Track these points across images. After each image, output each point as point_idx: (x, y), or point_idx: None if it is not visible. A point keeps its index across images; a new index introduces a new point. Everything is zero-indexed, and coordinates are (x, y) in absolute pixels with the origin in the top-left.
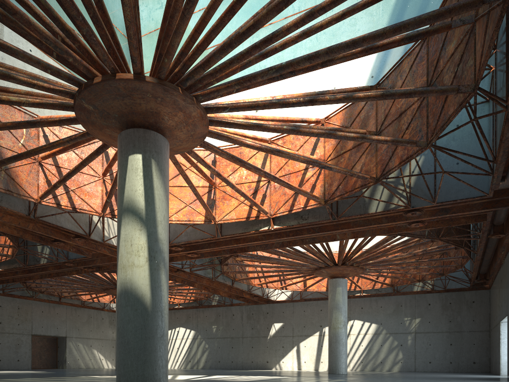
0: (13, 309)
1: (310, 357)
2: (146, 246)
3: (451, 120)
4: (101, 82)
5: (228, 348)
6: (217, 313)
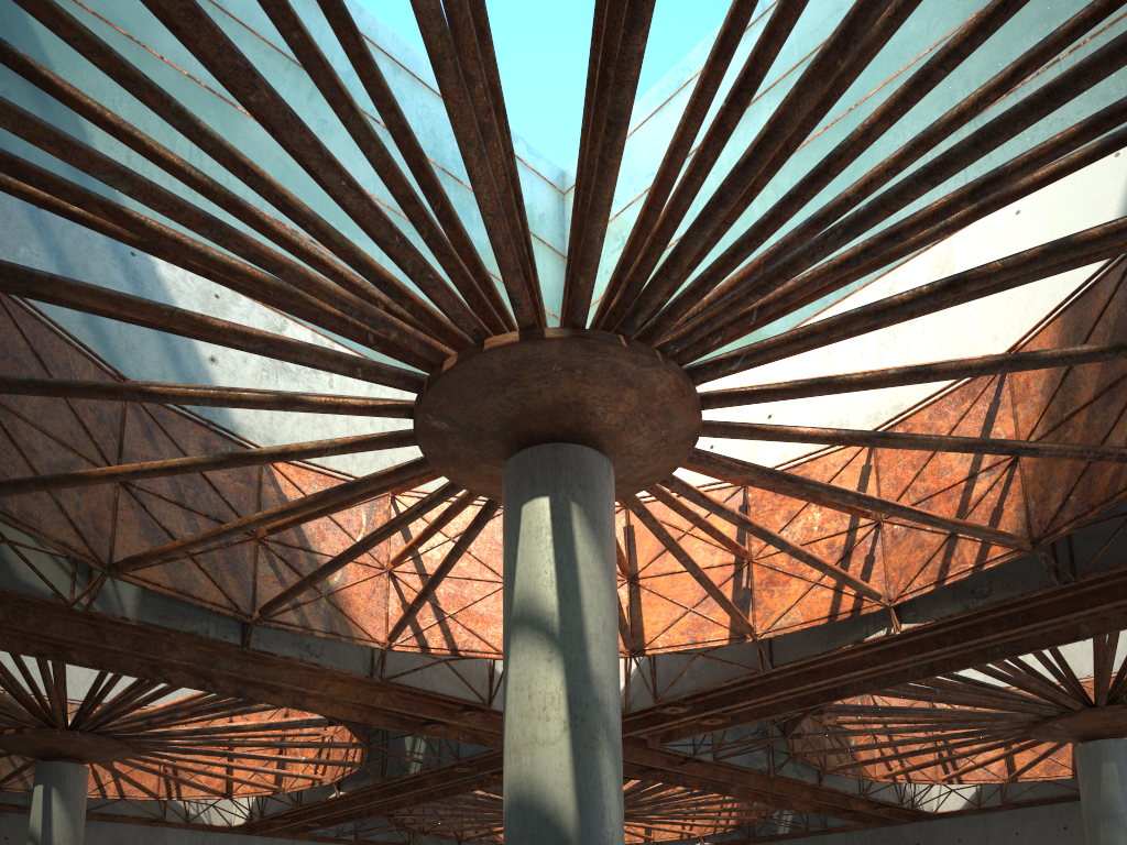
0: None
1: None
2: (564, 694)
3: None
4: (457, 366)
5: None
6: None
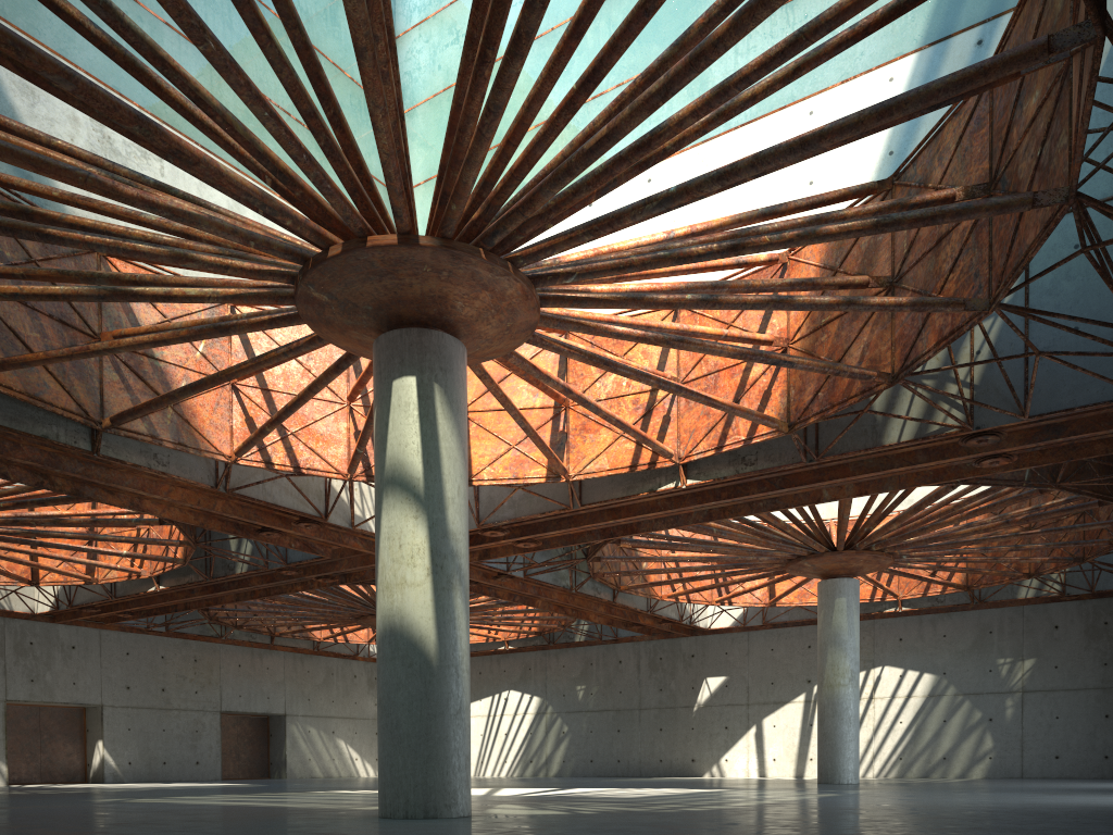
0: (185, 661)
1: (786, 749)
2: (427, 547)
3: (1029, 258)
4: (342, 255)
5: (610, 732)
6: (586, 659)
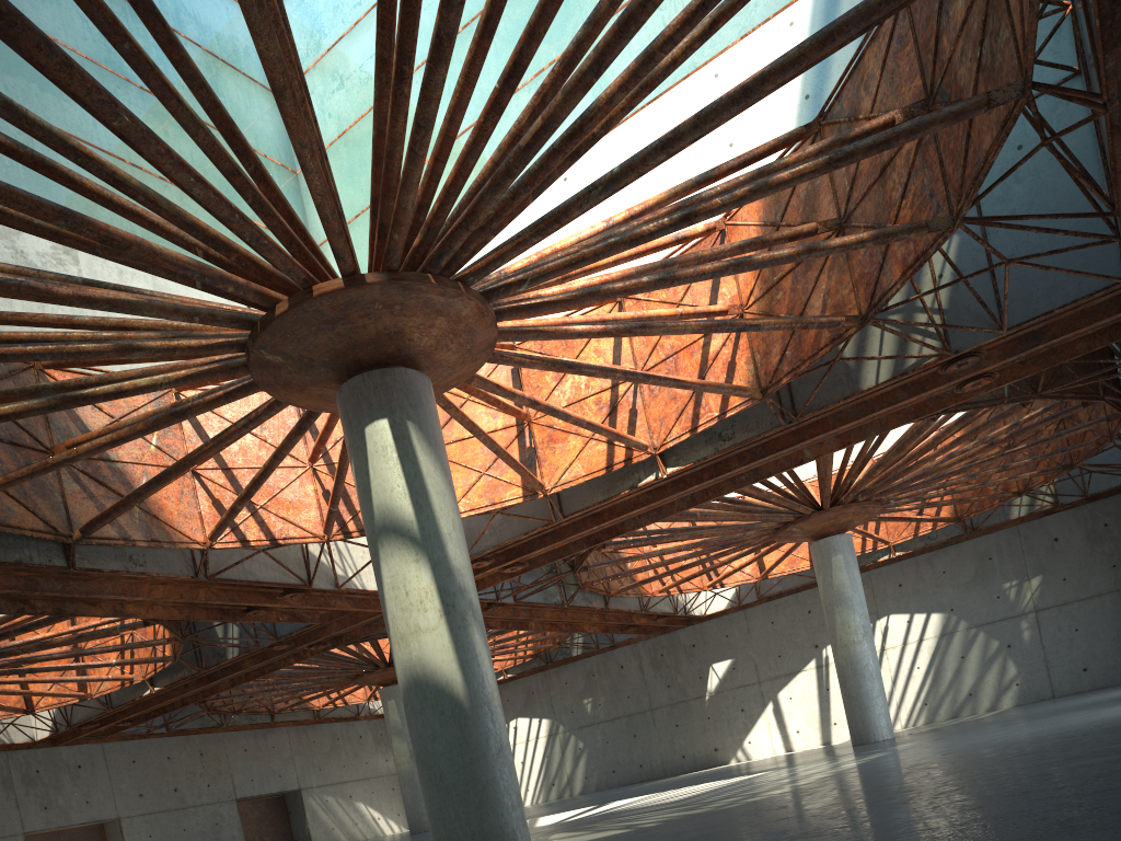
0: (191, 757)
1: (808, 718)
2: (435, 588)
3: (990, 162)
4: (290, 311)
5: (626, 739)
6: (587, 671)
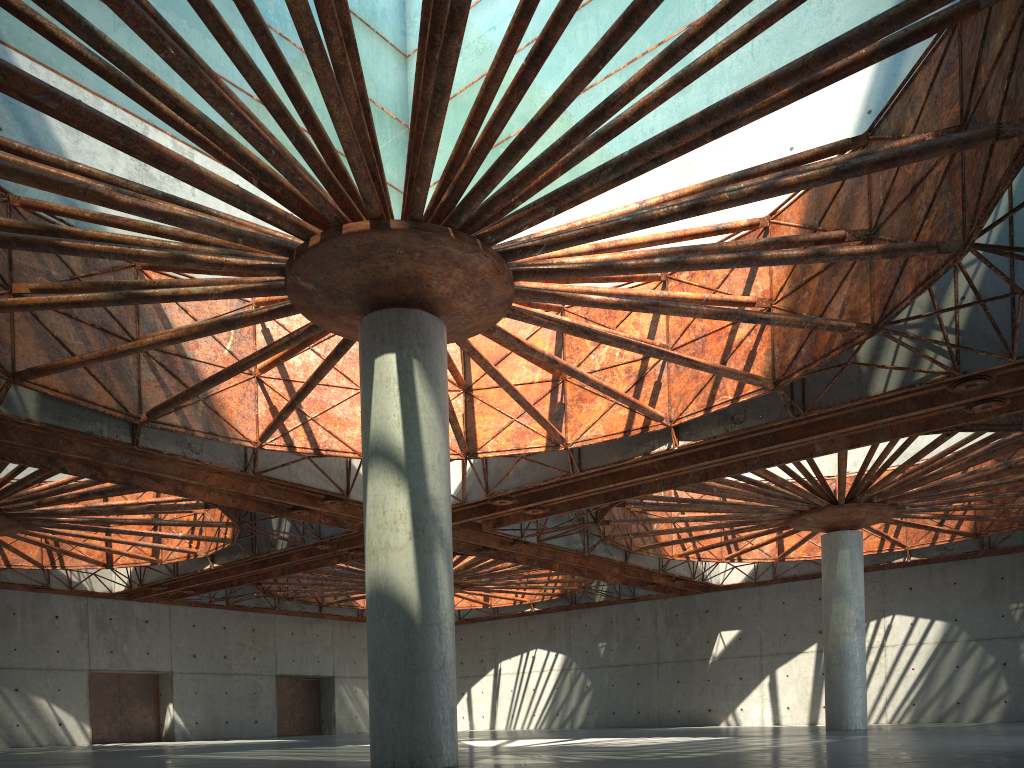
0: (244, 631)
1: (800, 697)
2: (409, 512)
3: (1000, 193)
4: (321, 244)
5: (630, 685)
6: (606, 618)
